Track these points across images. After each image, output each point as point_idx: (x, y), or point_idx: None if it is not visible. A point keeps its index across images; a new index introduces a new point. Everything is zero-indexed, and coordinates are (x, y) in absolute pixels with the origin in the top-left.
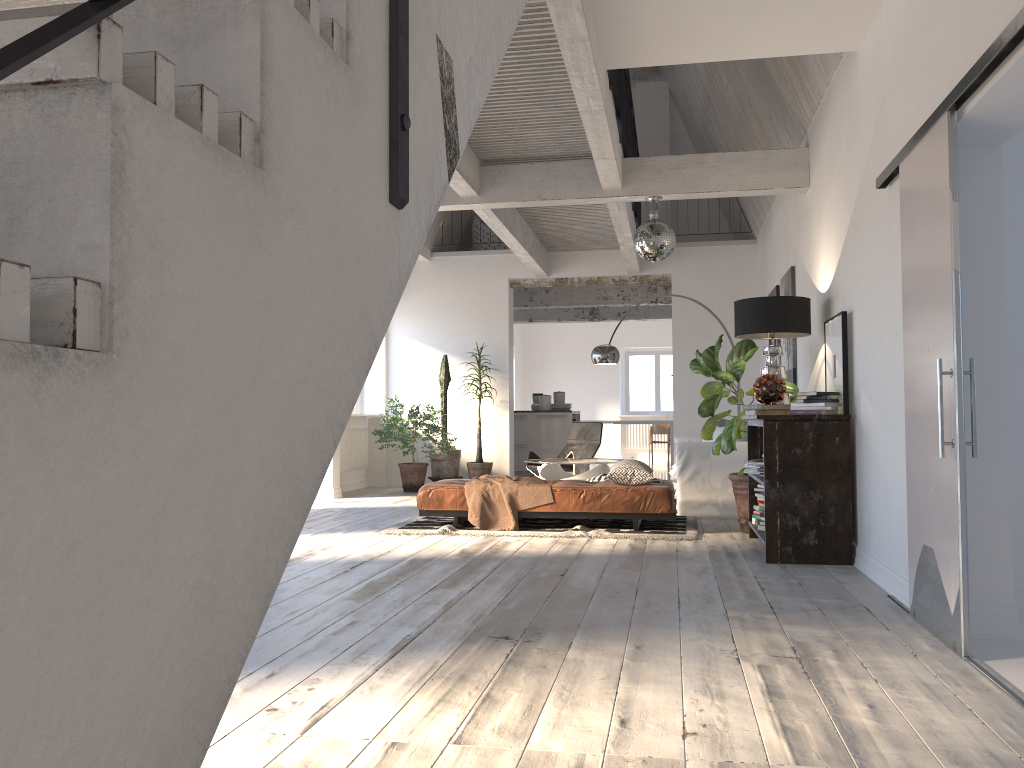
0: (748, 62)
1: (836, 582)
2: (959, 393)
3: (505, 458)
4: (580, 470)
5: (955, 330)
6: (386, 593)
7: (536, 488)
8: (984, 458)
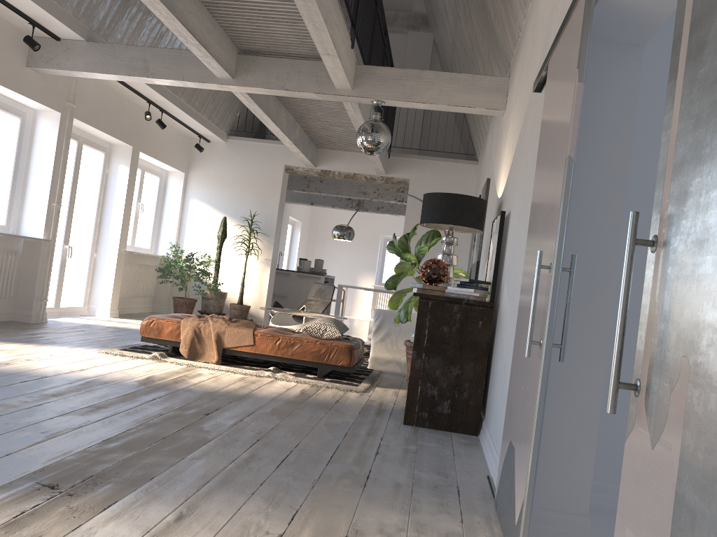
0: (477, 6)
1: (450, 454)
2: (554, 290)
3: (262, 304)
4: (309, 321)
5: (560, 222)
6: (11, 414)
7: (241, 331)
8: (581, 362)
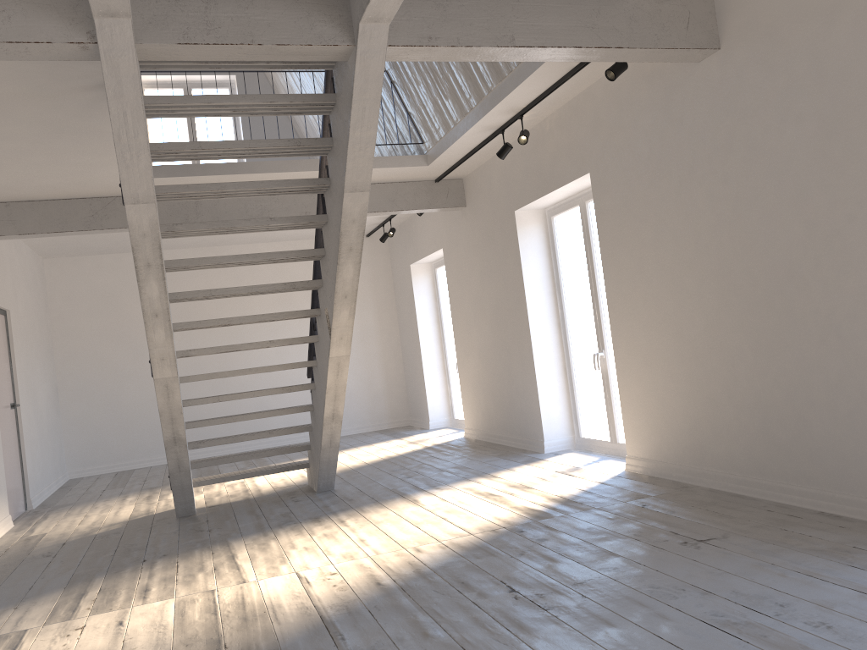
0: None
1: None
2: None
3: None
4: None
5: None
6: None
7: None
8: None
